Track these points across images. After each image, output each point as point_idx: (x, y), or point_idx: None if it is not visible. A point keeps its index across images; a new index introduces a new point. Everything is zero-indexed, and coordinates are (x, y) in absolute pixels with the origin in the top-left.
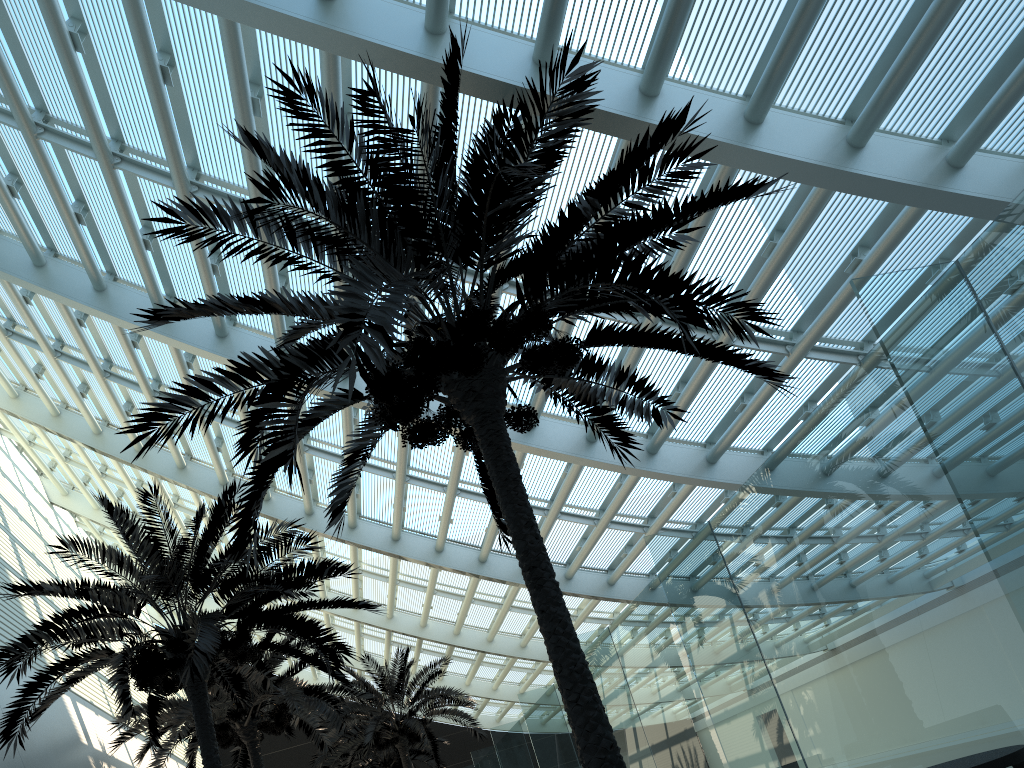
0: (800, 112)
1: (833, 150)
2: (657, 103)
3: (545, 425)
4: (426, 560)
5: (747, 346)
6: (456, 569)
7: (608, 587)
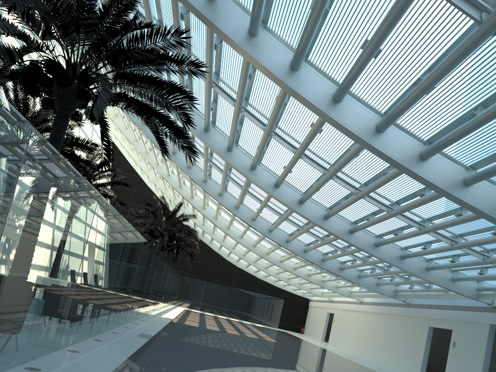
0: (282, 39)
1: (280, 65)
2: (211, 4)
3: (213, 133)
4: (181, 168)
5: (277, 140)
6: (191, 178)
7: (251, 220)
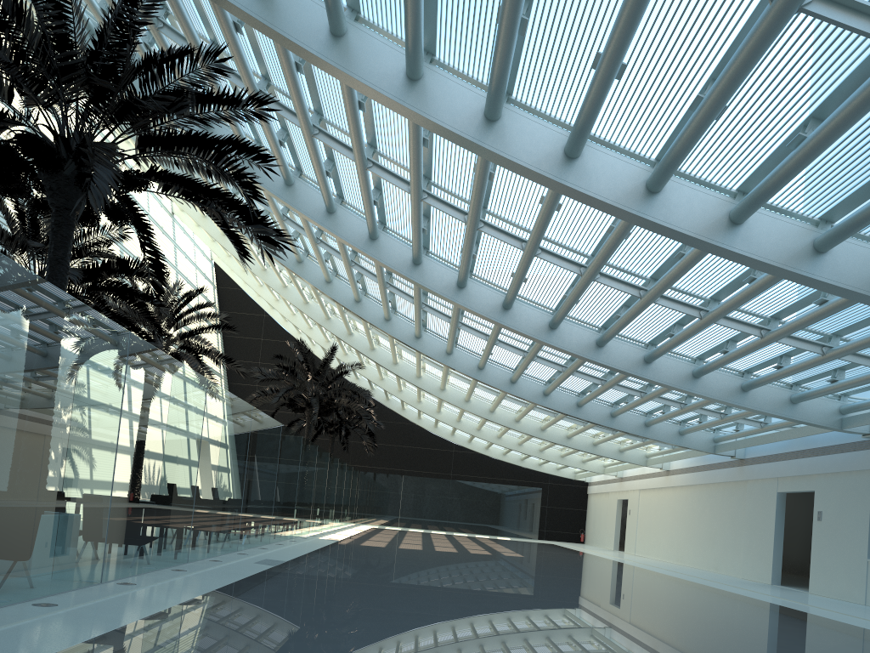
0: (388, 33)
1: (389, 76)
2: None
3: (342, 214)
4: (315, 285)
5: (434, 205)
6: (335, 300)
7: (445, 355)
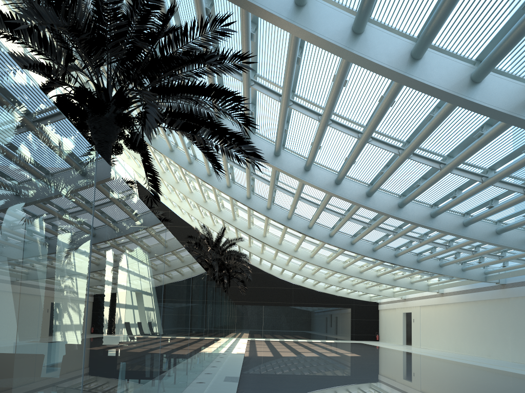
0: (335, 2)
1: (340, 32)
2: None
3: (255, 140)
4: (220, 189)
5: (336, 128)
6: (234, 198)
7: (307, 229)
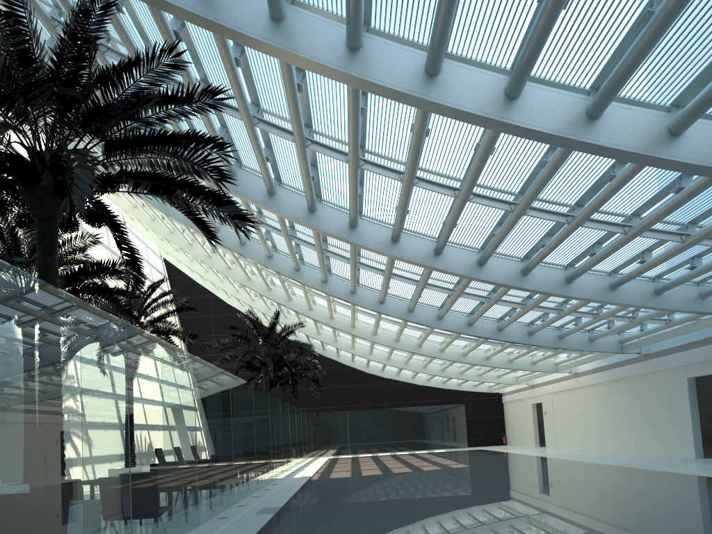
0: (324, 11)
1: (331, 49)
2: None
3: (281, 194)
4: (259, 262)
5: (371, 170)
6: (277, 271)
7: (378, 304)
